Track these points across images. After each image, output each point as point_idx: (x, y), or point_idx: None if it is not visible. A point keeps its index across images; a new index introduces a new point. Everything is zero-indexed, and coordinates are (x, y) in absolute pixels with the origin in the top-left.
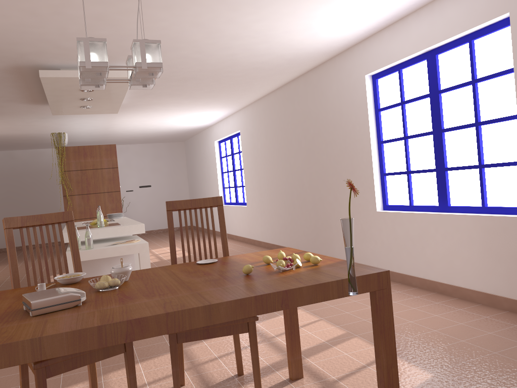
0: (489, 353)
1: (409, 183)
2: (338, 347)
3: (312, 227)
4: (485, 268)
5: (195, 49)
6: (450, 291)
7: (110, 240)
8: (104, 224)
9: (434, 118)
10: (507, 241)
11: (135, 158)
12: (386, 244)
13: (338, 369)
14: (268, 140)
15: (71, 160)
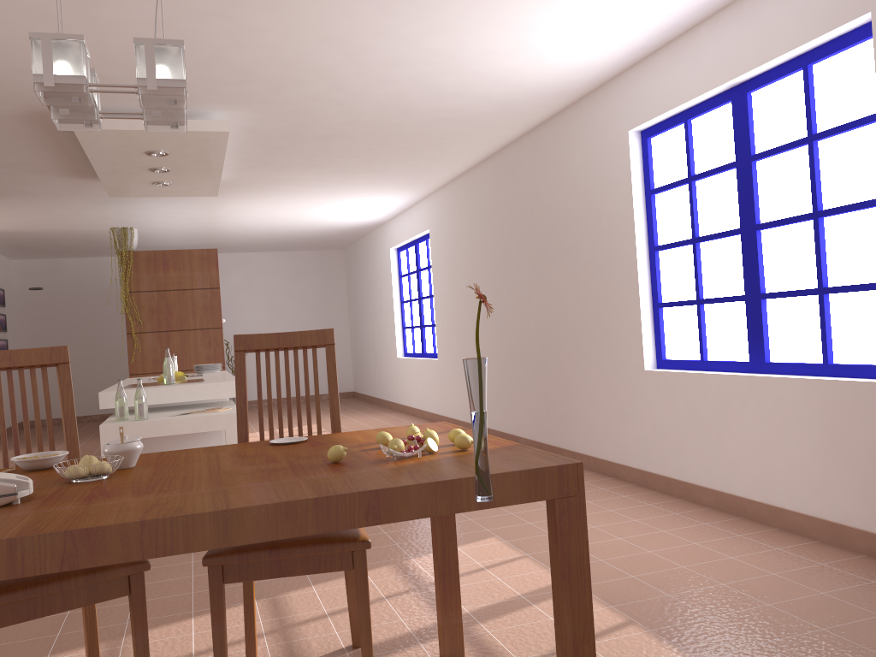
0: (813, 630)
1: (701, 320)
2: (541, 607)
3: (540, 396)
4: (826, 475)
5: (332, 83)
6: (765, 515)
7: (185, 408)
8: (179, 380)
9: (743, 205)
10: (865, 426)
11: (261, 275)
12: (660, 429)
13: (531, 644)
14: (473, 246)
15: (142, 274)
